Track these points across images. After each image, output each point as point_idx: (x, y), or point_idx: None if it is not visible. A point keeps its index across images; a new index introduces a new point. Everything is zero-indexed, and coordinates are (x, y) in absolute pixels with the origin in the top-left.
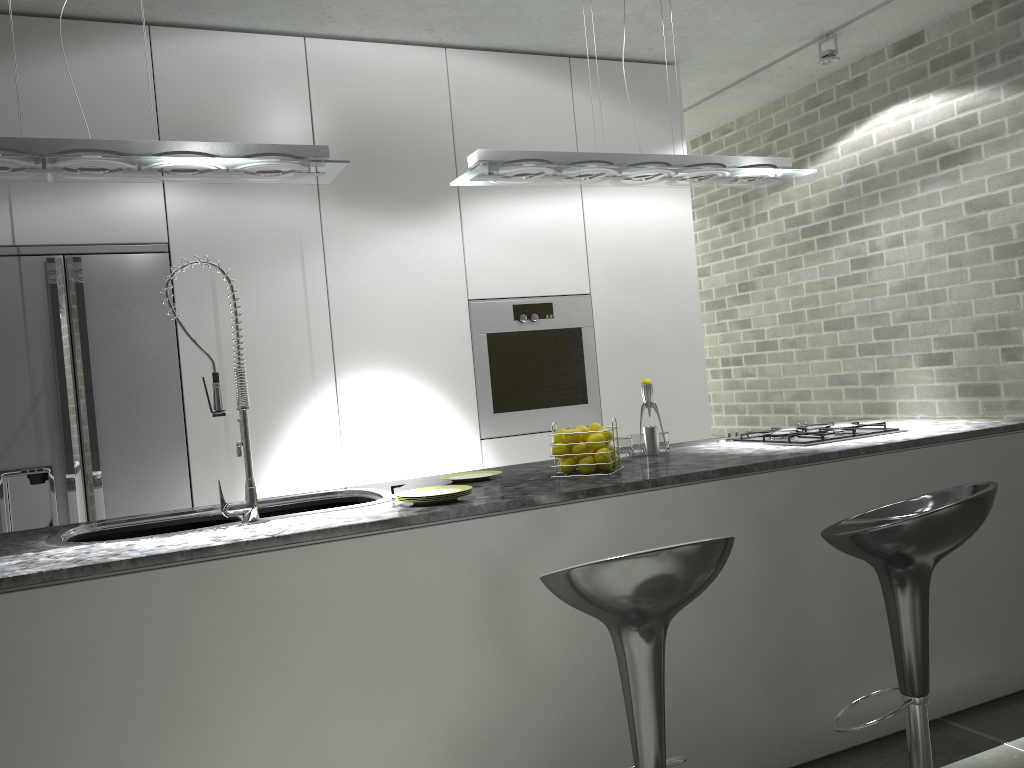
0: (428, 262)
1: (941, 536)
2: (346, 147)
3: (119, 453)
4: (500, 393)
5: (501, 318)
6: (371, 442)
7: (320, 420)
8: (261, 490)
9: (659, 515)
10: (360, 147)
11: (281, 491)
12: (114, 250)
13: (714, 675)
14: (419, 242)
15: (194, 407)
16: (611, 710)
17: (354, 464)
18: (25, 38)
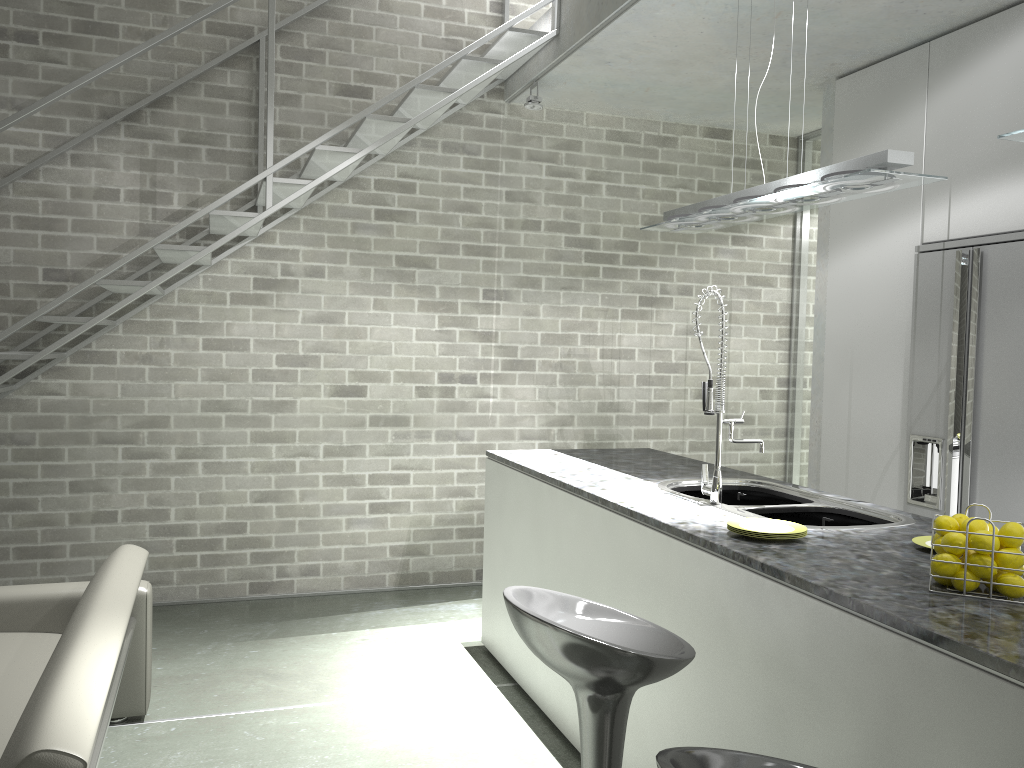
0: None
1: None
2: None
3: (989, 440)
4: None
5: None
6: None
7: None
8: None
9: (860, 655)
10: None
11: None
12: (1009, 238)
13: None
14: None
15: None
16: None
17: None
18: (975, 43)
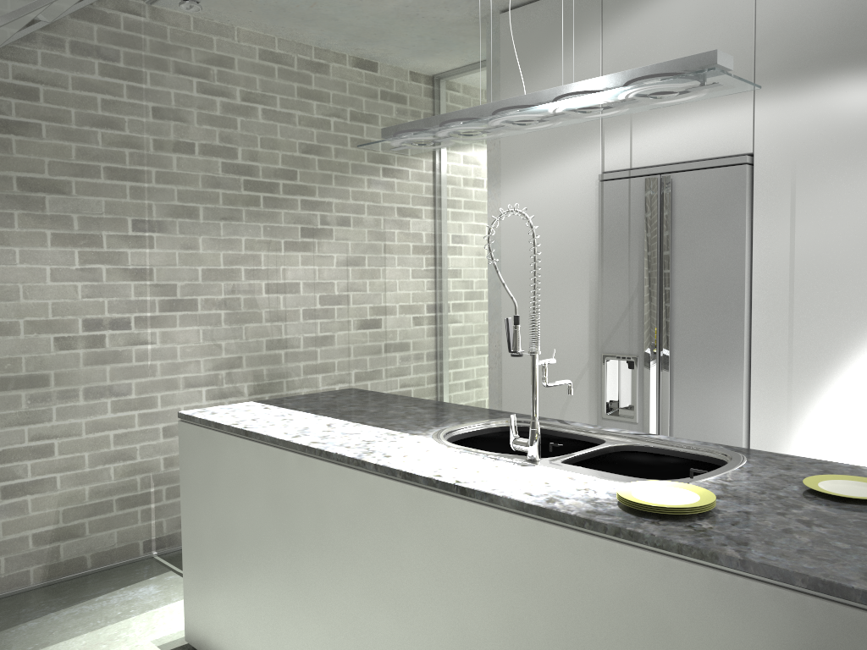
0: None
1: None
2: None
3: (686, 355)
4: None
5: None
6: None
7: None
8: (820, 420)
9: None
10: None
11: (843, 427)
12: (699, 166)
13: None
14: None
15: (759, 321)
16: None
17: None
18: None
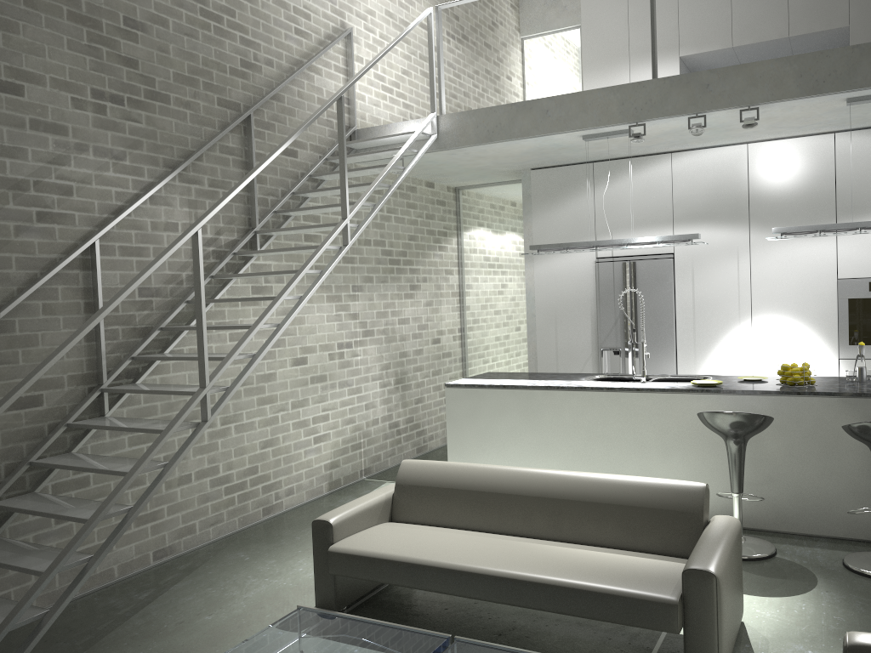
0: (811, 258)
1: (870, 434)
2: (766, 198)
3: (646, 346)
4: (854, 333)
5: (859, 290)
6: (768, 353)
7: (741, 339)
8: (708, 370)
9: (799, 407)
10: (774, 197)
11: (718, 372)
12: (649, 258)
13: (825, 484)
14: (807, 247)
15: (680, 328)
16: (766, 482)
17: (758, 363)
18: (620, 168)
